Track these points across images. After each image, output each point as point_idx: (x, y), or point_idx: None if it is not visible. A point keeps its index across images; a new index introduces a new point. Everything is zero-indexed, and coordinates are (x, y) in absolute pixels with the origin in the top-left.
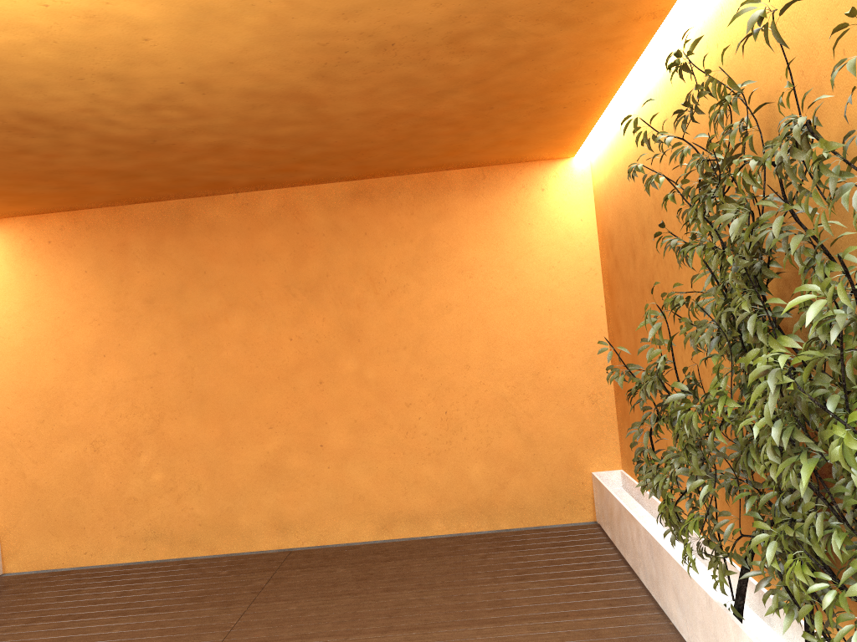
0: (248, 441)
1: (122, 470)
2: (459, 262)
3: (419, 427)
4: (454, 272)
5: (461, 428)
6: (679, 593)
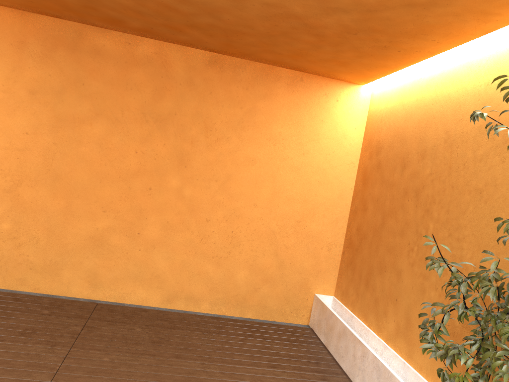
0: (85, 217)
1: None
2: (269, 133)
3: (211, 237)
4: (264, 138)
5: (239, 245)
6: None
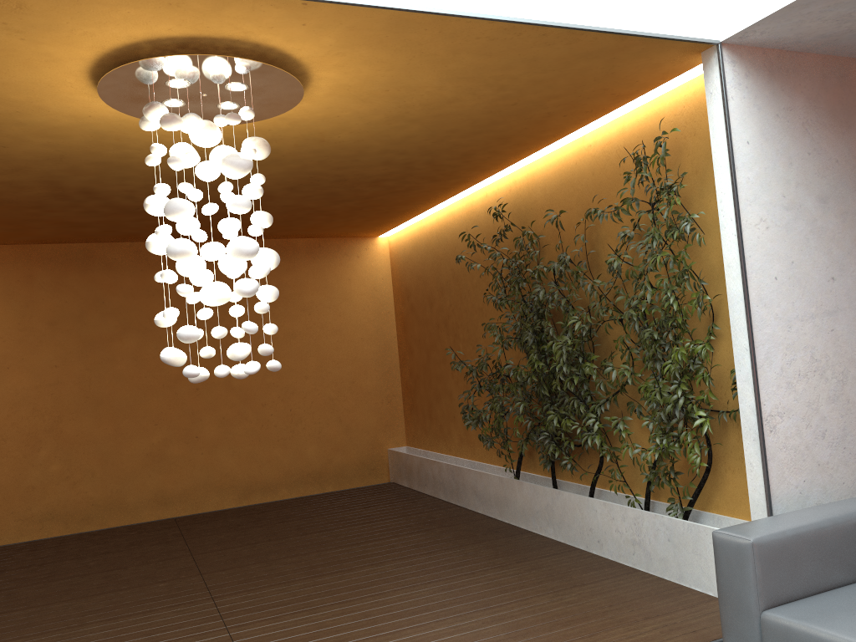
0: (137, 436)
1: (22, 463)
2: (302, 303)
3: (271, 421)
4: (298, 310)
5: (301, 421)
6: (477, 487)
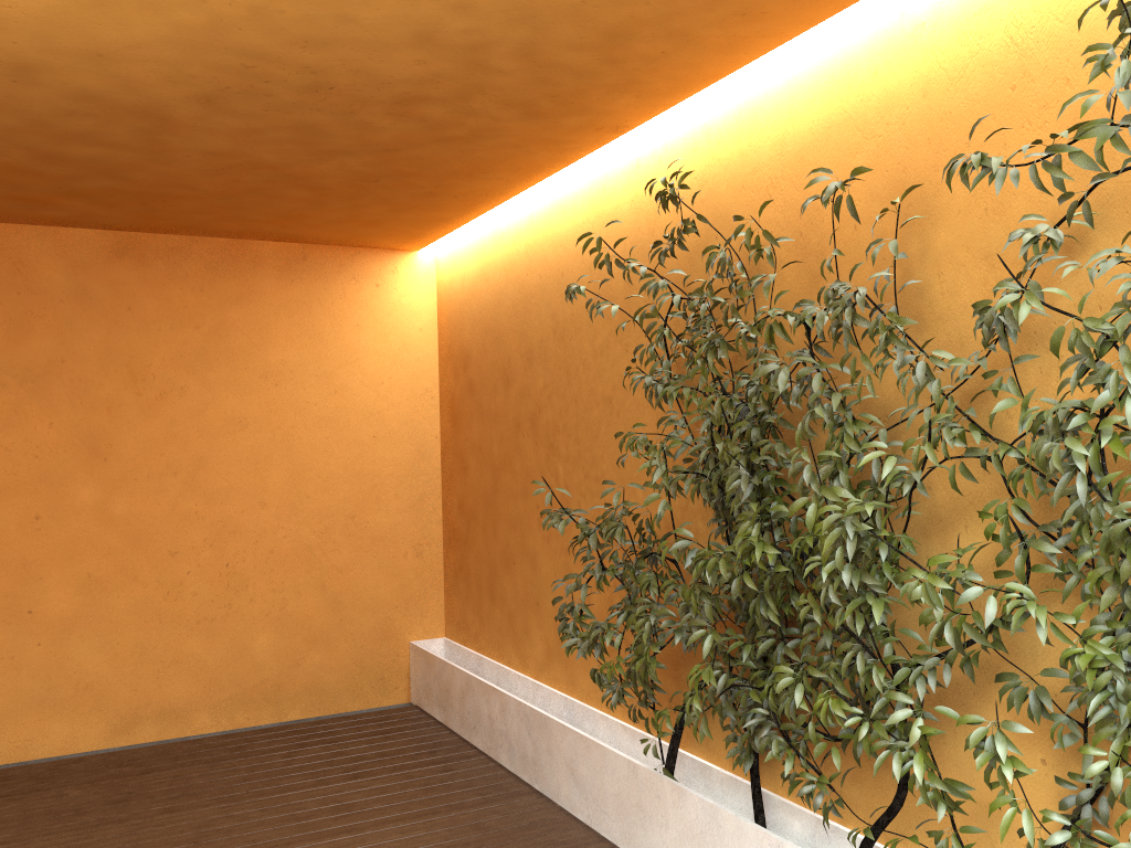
0: None
1: None
2: (263, 364)
3: (187, 585)
4: (255, 376)
5: (247, 586)
6: (579, 767)
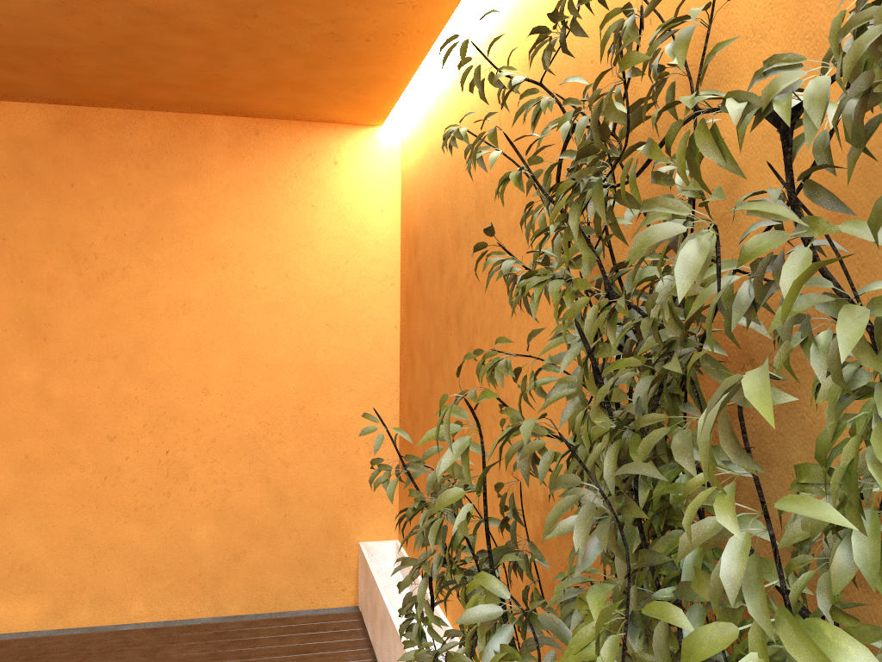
0: None
1: None
2: (210, 245)
3: (125, 471)
4: (201, 257)
5: (187, 475)
6: None
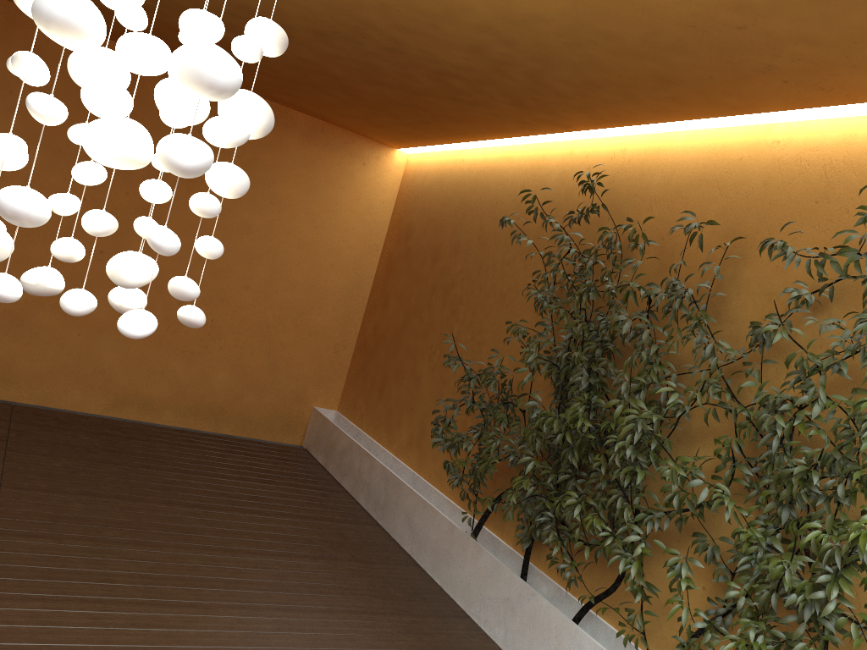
0: None
1: None
2: (274, 195)
3: (183, 325)
4: (267, 201)
5: (221, 338)
6: (414, 518)
